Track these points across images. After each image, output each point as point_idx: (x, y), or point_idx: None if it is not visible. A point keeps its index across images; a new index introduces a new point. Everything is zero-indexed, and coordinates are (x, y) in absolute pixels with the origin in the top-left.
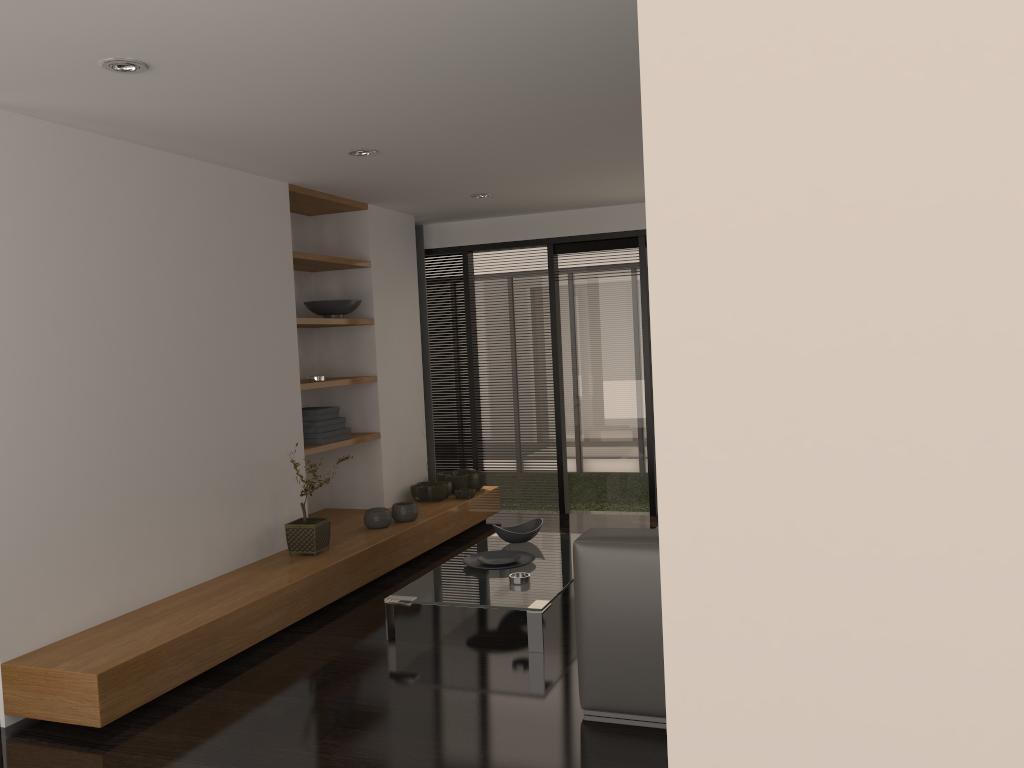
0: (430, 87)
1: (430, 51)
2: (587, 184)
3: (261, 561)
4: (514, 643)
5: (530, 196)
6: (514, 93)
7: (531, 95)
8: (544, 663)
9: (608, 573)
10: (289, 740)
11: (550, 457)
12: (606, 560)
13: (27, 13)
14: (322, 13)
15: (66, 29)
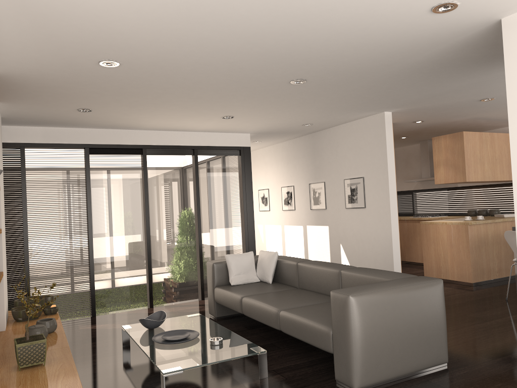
0: (257, 35)
1: (313, 15)
2: (153, 114)
3: (1, 380)
4: (242, 378)
5: (107, 115)
6: (273, 52)
7: (275, 55)
8: (281, 381)
9: (368, 309)
10: None
11: (84, 281)
12: (367, 302)
13: None
14: None
15: None
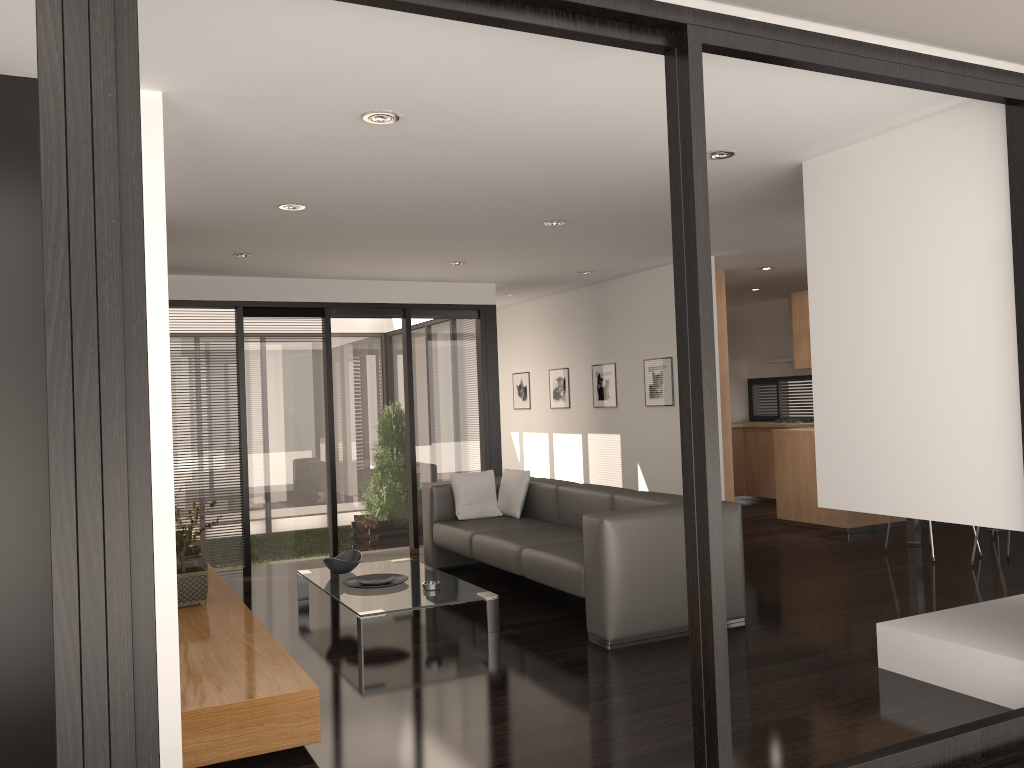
0: (486, 179)
1: (554, 162)
2: (344, 259)
3: None
4: (464, 632)
5: (274, 261)
6: (511, 194)
7: (514, 197)
8: (516, 634)
9: (629, 537)
10: (473, 706)
11: (233, 513)
12: (627, 528)
13: (453, 77)
14: (580, 131)
15: (436, 90)
